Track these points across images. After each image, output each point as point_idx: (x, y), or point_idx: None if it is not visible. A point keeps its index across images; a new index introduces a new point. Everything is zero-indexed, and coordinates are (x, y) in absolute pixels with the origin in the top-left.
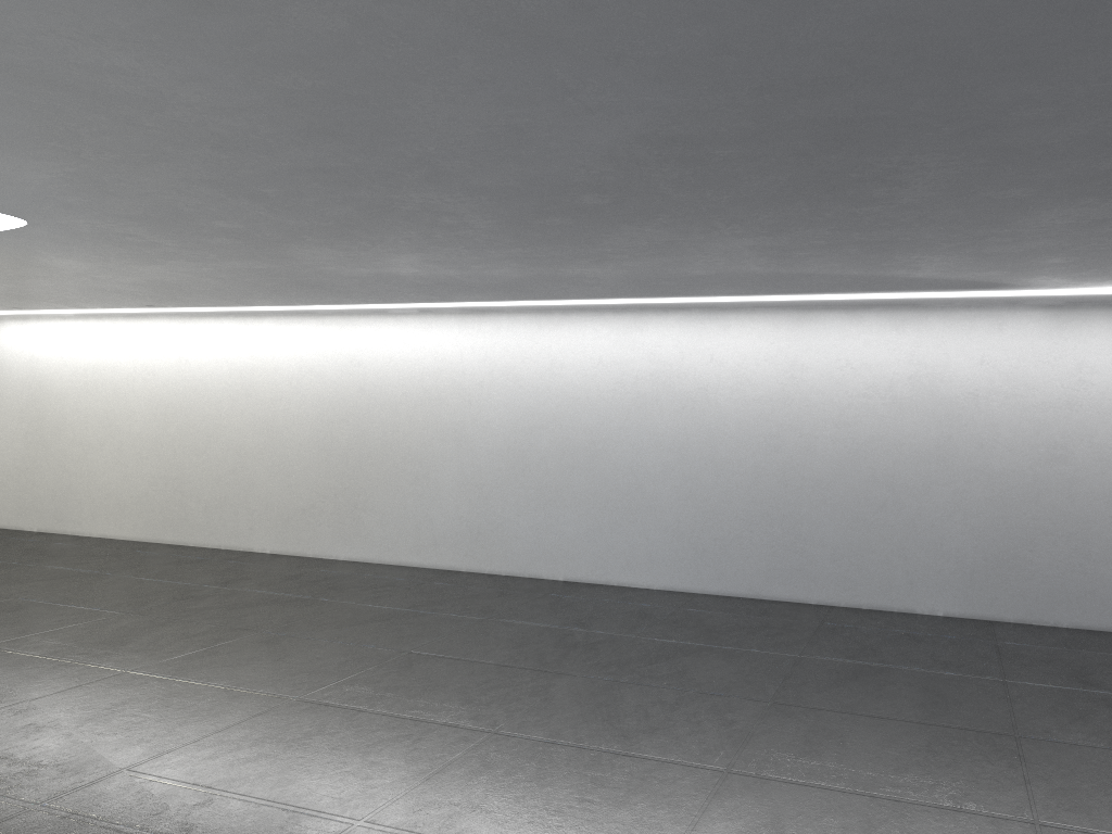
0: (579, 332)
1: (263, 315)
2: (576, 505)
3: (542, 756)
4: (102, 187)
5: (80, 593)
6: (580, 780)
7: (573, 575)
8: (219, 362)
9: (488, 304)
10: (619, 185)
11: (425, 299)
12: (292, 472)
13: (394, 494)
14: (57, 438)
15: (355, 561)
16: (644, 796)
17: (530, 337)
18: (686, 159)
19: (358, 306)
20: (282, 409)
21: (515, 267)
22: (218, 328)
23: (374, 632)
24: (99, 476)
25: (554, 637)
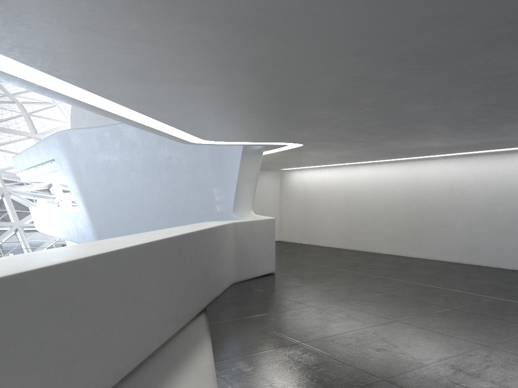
0: (514, 161)
1: (381, 163)
2: (516, 236)
3: (466, 315)
4: (322, 135)
5: (321, 262)
6: (476, 322)
7: (516, 267)
8: (366, 181)
9: (470, 152)
10: (488, 115)
11: (441, 153)
12: (394, 223)
13: (435, 231)
14: (312, 211)
15: (420, 258)
16: (498, 328)
17: (492, 164)
18: (506, 107)
19: (416, 157)
20: (389, 199)
21: (470, 140)
22: (365, 169)
23: (419, 279)
24: (326, 224)
25: (493, 286)
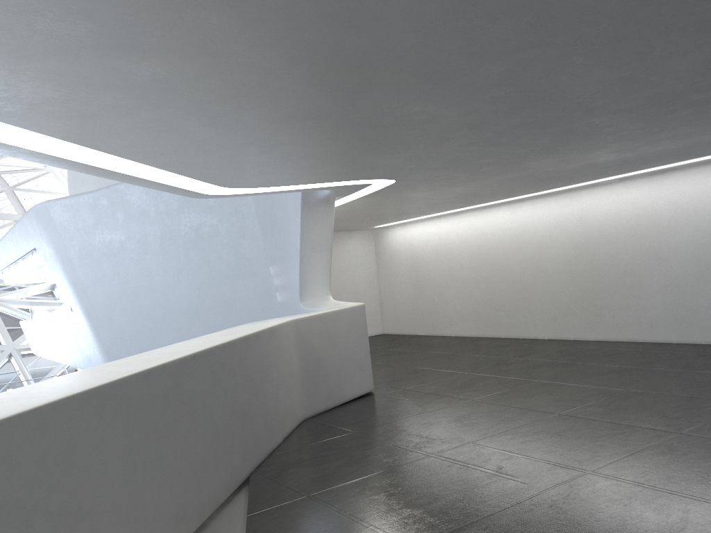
0: None
1: (524, 200)
2: None
3: (709, 446)
4: (423, 158)
5: (447, 364)
6: None
7: None
8: (503, 231)
9: (664, 167)
10: None
11: (619, 172)
12: (554, 290)
13: (619, 297)
14: (427, 284)
15: (600, 341)
16: None
17: (700, 182)
18: None
19: (578, 184)
20: (543, 253)
21: (669, 143)
22: (500, 212)
23: (607, 380)
24: (450, 303)
25: None
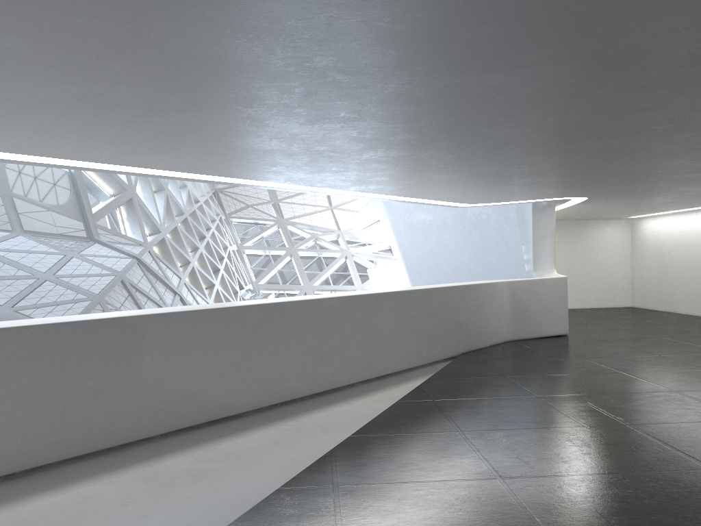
0: None
1: None
2: None
3: None
4: (586, 190)
5: (642, 328)
6: None
7: None
8: None
9: None
10: None
11: None
12: None
13: None
14: (668, 269)
15: None
16: None
17: None
18: None
19: None
20: None
21: None
22: None
23: None
24: (684, 286)
25: None
